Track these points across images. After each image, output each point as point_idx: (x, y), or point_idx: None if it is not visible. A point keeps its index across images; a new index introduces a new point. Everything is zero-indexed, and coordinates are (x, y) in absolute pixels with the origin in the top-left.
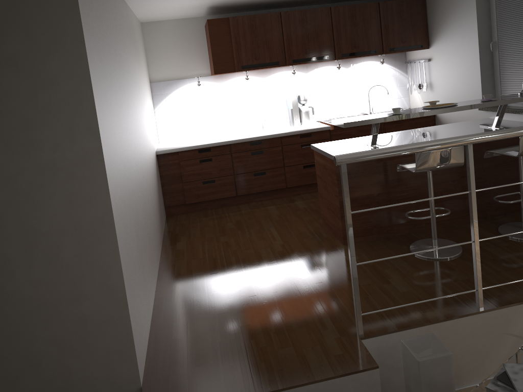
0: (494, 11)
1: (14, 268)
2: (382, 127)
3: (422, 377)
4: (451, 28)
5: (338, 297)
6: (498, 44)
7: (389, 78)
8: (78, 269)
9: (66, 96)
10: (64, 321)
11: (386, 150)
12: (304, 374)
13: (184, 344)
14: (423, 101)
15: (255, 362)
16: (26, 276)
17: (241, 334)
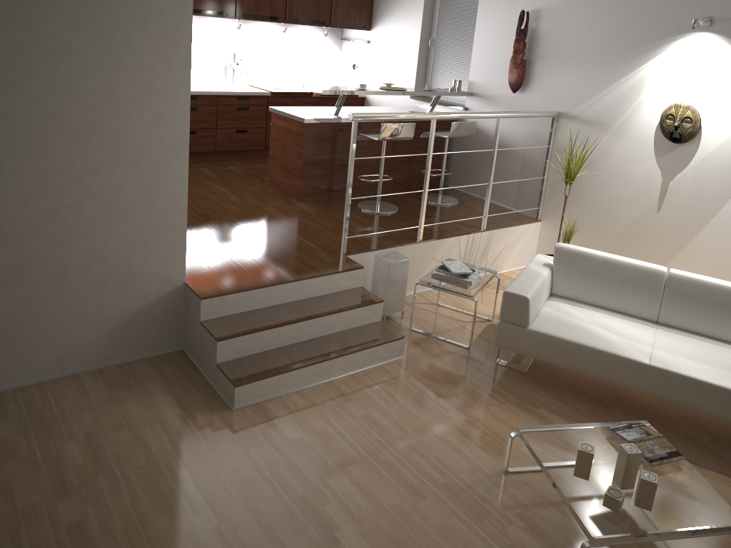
0: (437, 11)
1: (100, 170)
2: (317, 102)
3: (390, 274)
4: (396, 17)
5: (315, 234)
6: (435, 42)
7: (324, 52)
8: (154, 178)
9: (170, 28)
10: (134, 221)
11: (385, 114)
12: (314, 272)
13: (200, 260)
14: (354, 82)
15: (272, 267)
16: (110, 179)
17: (247, 253)
